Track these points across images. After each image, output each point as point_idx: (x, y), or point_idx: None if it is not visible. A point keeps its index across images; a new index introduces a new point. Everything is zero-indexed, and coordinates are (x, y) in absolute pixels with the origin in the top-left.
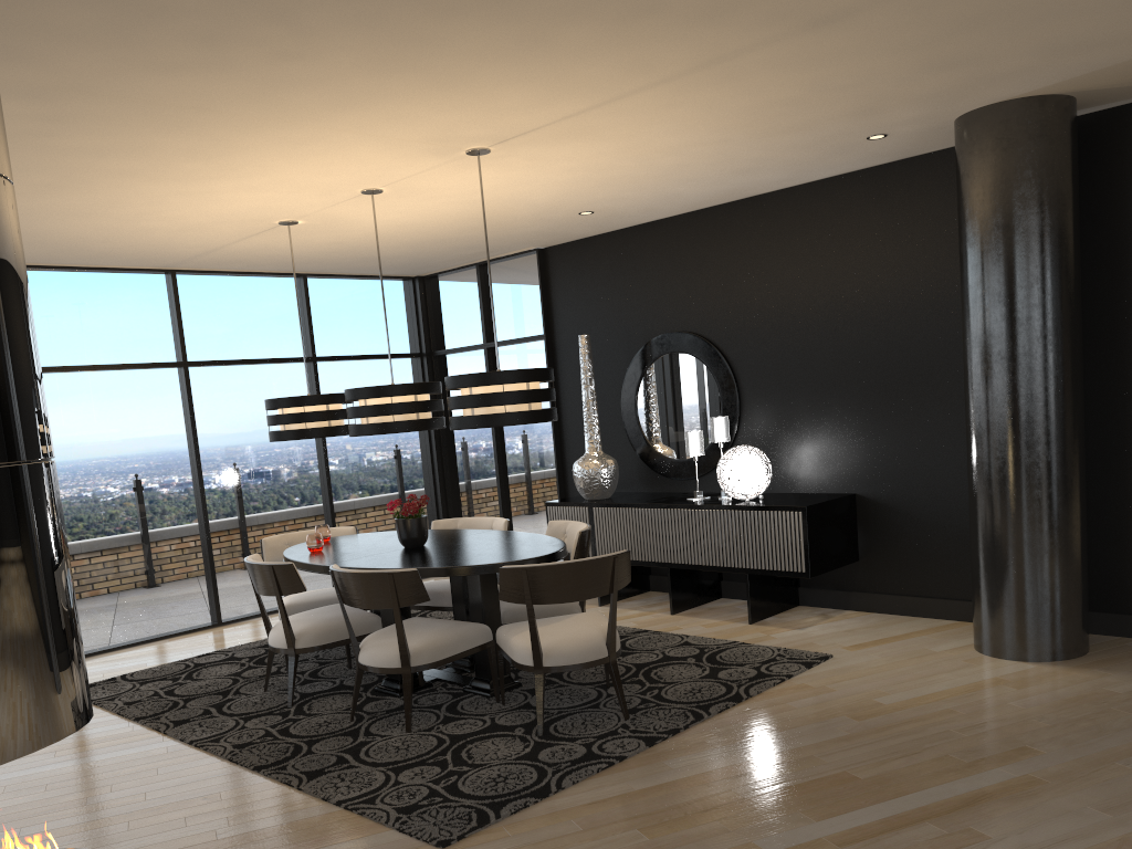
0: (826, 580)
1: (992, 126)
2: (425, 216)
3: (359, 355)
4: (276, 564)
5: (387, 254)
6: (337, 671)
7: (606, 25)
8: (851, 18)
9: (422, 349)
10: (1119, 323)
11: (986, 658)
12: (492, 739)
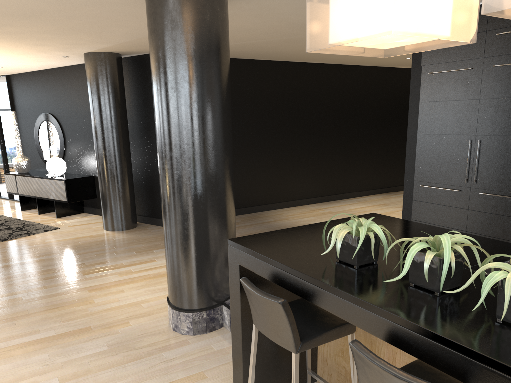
0: (90, 204)
1: (87, 60)
2: None
3: None
4: None
5: None
6: None
7: None
8: None
9: None
10: (145, 125)
11: (102, 230)
12: None
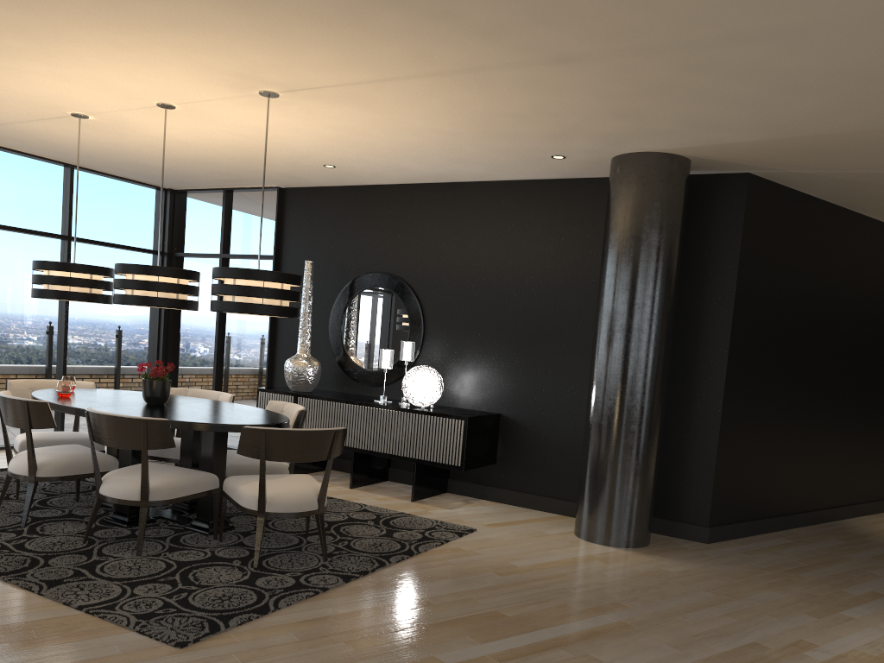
0: (470, 476)
1: (638, 167)
2: (200, 138)
3: (110, 243)
4: (32, 401)
5: (153, 164)
6: (65, 502)
7: (412, 18)
8: (580, 63)
9: (165, 249)
10: (695, 320)
11: (583, 541)
12: (214, 567)
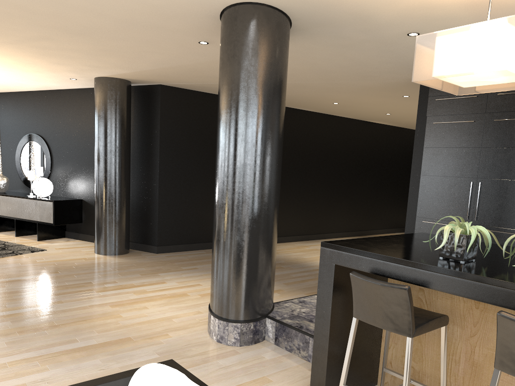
0: (73, 229)
1: (99, 84)
2: None
3: None
4: None
5: None
6: None
7: None
8: None
9: None
10: (147, 152)
11: (93, 253)
12: None
